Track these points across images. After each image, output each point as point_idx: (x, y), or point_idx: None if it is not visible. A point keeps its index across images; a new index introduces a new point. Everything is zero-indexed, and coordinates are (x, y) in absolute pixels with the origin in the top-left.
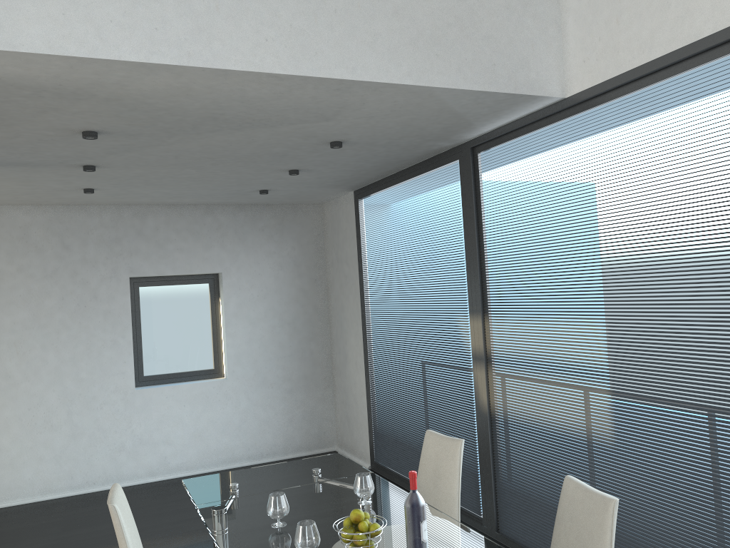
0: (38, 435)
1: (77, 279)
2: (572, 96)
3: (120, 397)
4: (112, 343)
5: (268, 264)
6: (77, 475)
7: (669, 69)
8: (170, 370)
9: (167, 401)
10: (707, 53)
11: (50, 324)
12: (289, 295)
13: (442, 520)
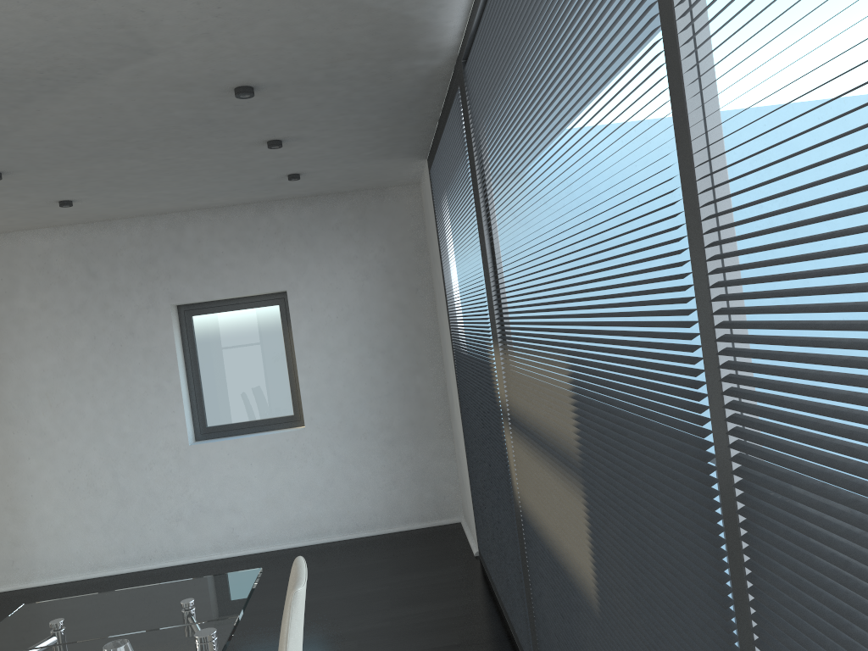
0: (82, 501)
1: (109, 313)
2: None
3: (171, 454)
4: (157, 389)
5: (348, 273)
6: (130, 549)
7: None
8: (239, 419)
9: (230, 459)
10: None
11: (83, 369)
12: (380, 313)
13: None
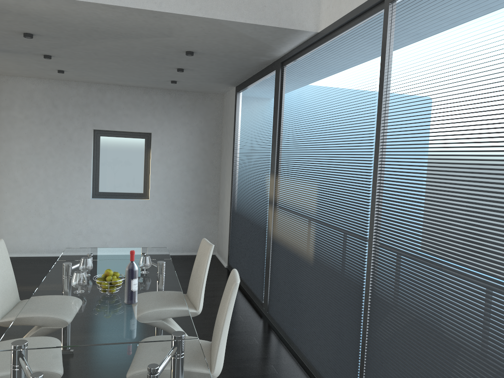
0: (31, 218)
1: (60, 127)
2: (320, 31)
3: (81, 202)
4: (79, 169)
5: (182, 130)
6: (52, 245)
7: (360, 17)
8: (115, 190)
9: (110, 209)
10: (375, 7)
11: (42, 152)
12: (194, 152)
13: (173, 286)
